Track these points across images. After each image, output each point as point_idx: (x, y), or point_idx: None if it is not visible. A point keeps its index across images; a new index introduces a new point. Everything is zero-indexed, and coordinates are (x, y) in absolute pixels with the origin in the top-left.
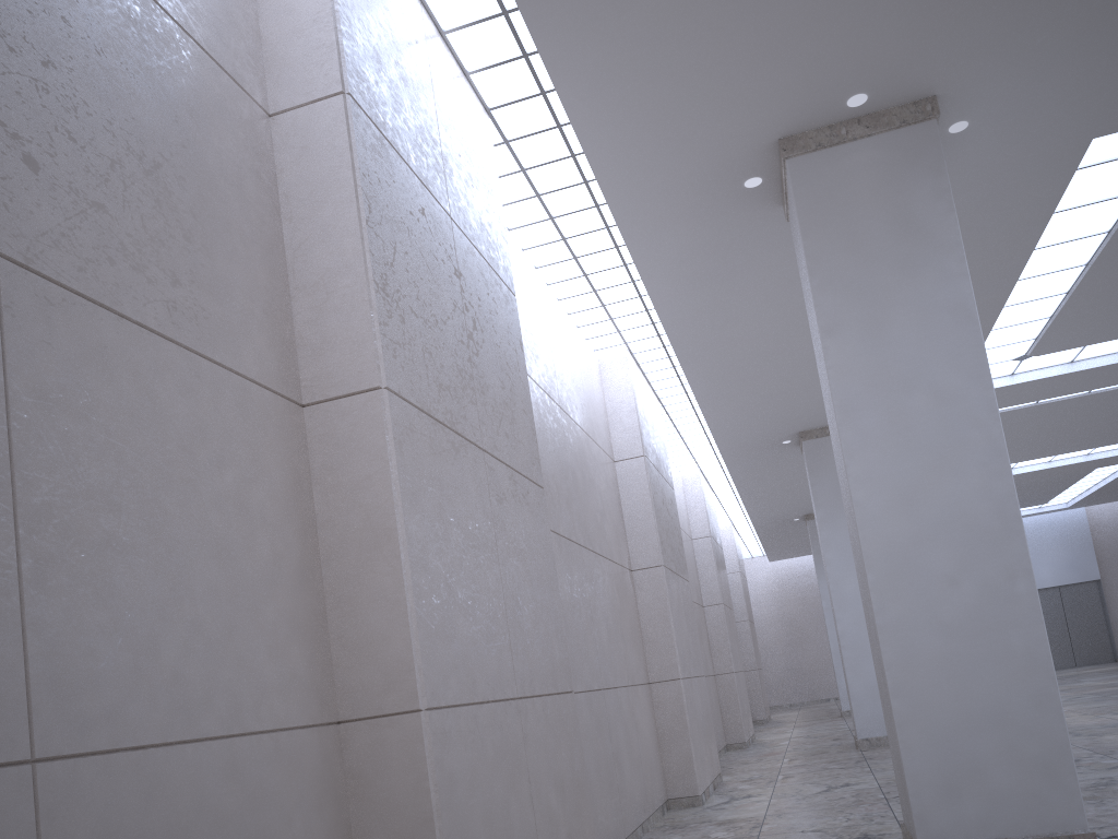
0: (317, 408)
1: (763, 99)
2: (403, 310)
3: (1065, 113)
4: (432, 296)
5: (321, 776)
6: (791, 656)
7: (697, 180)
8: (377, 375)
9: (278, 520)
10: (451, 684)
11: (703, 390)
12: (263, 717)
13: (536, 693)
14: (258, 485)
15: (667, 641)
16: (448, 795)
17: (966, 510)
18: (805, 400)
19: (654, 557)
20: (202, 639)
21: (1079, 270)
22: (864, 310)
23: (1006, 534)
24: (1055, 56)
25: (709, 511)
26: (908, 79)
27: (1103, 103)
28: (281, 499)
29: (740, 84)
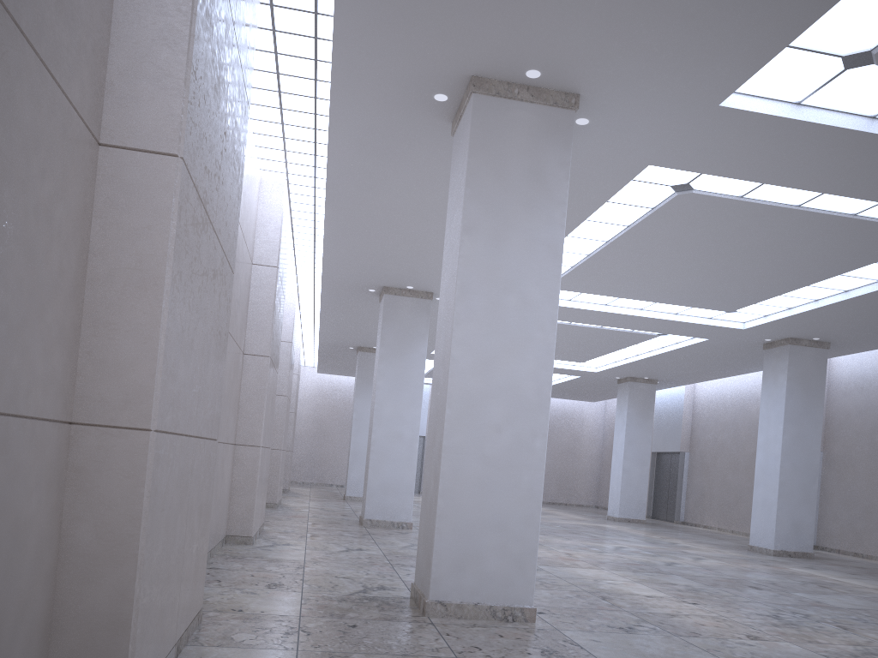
0: (113, 151)
1: (476, 43)
2: (200, 96)
3: (643, 141)
4: (215, 91)
5: (54, 464)
6: (313, 446)
7: (404, 78)
8: (177, 144)
9: (68, 238)
10: (169, 415)
11: (332, 232)
12: (30, 404)
13: (203, 435)
14: (61, 203)
15: (258, 416)
16: (153, 502)
17: (520, 384)
18: (399, 265)
19: (264, 349)
20: (6, 325)
21: (601, 243)
22: (494, 225)
23: (538, 407)
24: (655, 103)
25: (295, 323)
26: (570, 76)
27: (665, 145)
28: (72, 221)
29: (467, 25)
